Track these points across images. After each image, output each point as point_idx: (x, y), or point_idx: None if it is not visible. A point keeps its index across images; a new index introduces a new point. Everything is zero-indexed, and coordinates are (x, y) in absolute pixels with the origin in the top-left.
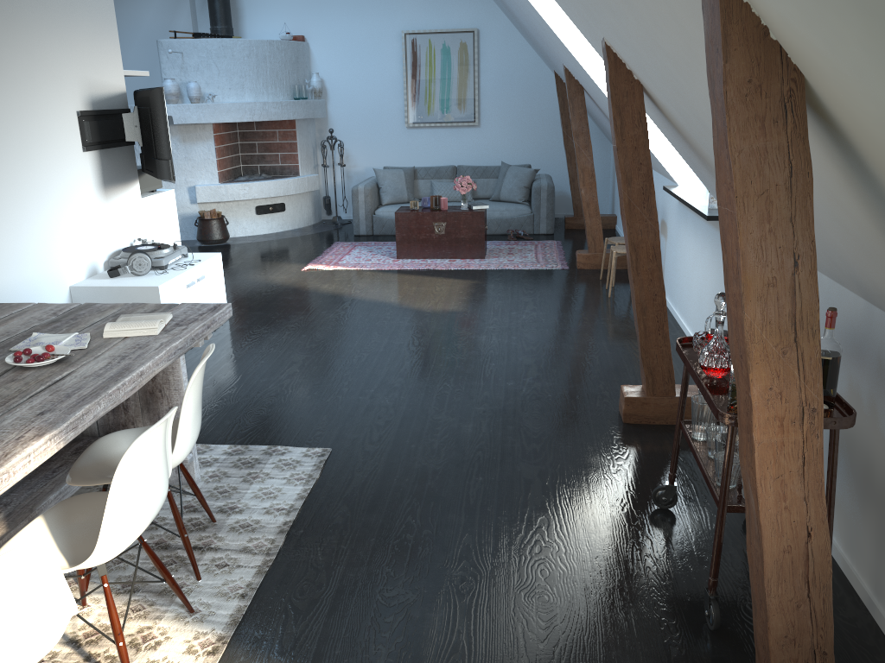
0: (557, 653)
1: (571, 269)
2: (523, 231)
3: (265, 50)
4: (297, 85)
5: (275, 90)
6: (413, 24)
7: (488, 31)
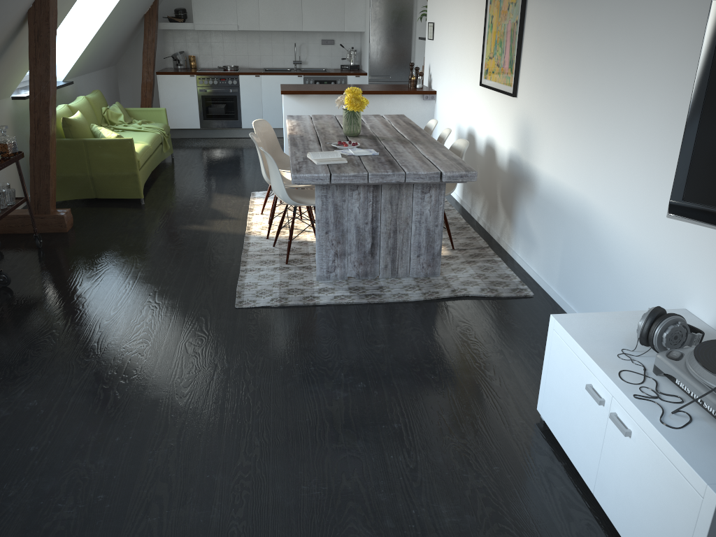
0: (112, 239)
1: None
2: None
3: None
4: None
5: None
6: None
7: None
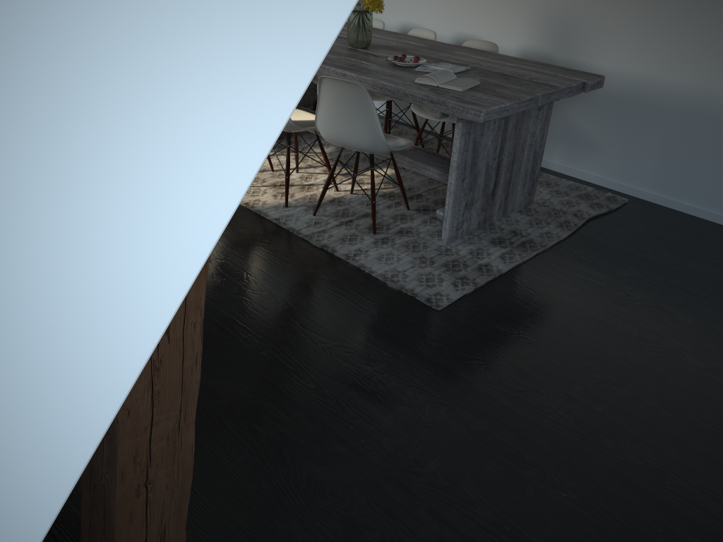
0: None
1: None
2: None
3: None
4: None
5: None
6: None
7: None
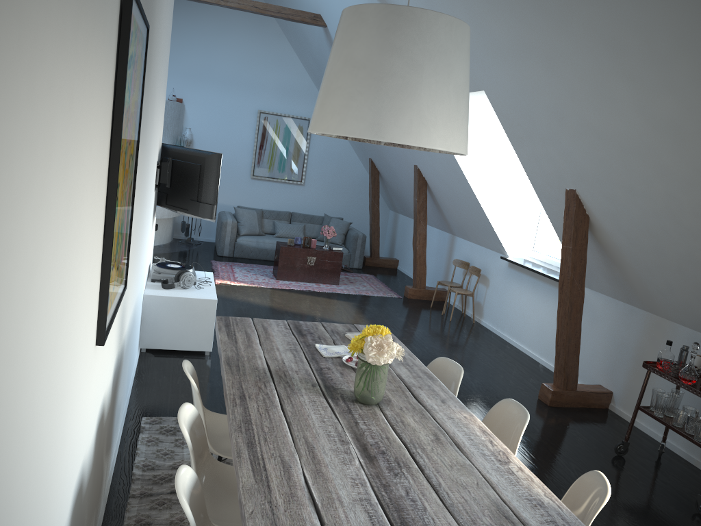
0: None
1: (404, 298)
2: (344, 265)
3: None
4: (181, 136)
5: (164, 137)
6: (267, 107)
7: None
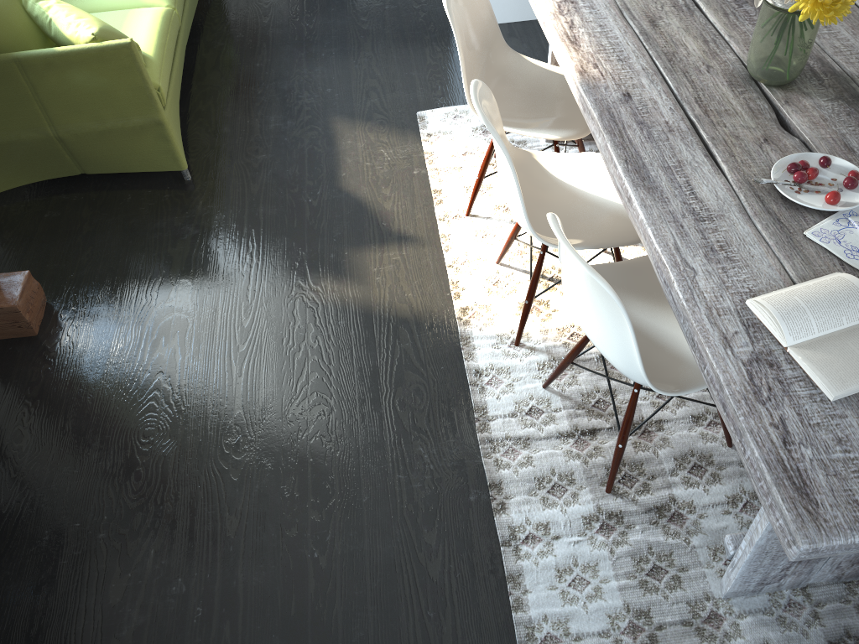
0: (147, 367)
1: None
2: None
3: None
4: None
5: None
6: None
7: None
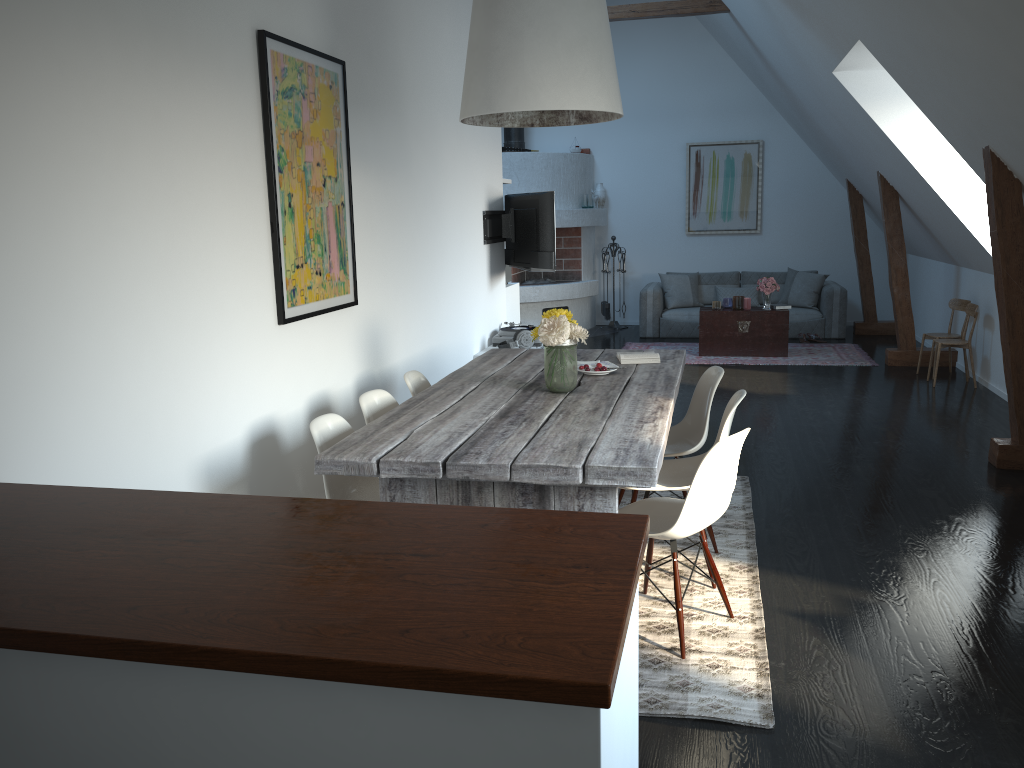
0: (1013, 581)
1: (882, 366)
2: (815, 335)
3: (560, 162)
4: (586, 195)
5: (566, 199)
6: (698, 137)
7: (773, 142)
